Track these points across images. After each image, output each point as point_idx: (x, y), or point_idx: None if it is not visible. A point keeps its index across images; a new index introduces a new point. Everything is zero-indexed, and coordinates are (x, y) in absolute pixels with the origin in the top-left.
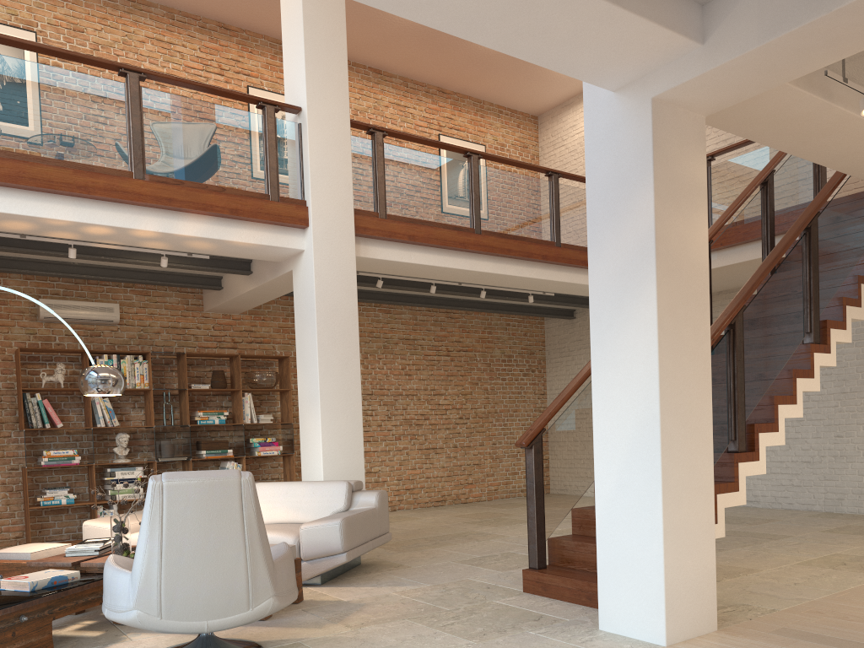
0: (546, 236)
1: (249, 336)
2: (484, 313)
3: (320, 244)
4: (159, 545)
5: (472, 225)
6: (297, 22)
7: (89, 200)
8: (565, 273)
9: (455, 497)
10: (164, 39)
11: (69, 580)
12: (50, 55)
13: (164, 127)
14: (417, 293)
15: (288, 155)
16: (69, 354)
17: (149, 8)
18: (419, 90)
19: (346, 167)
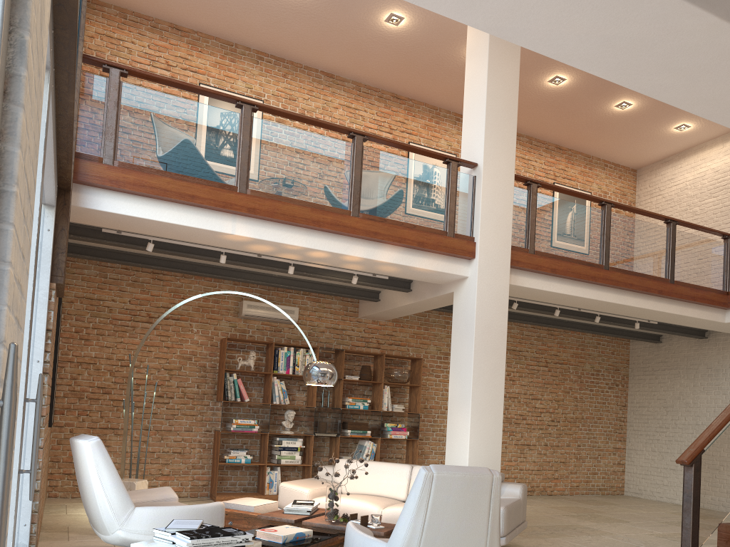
0: (661, 274)
1: (390, 339)
2: (579, 332)
3: (482, 273)
4: (422, 524)
5: (602, 262)
6: (480, 97)
7: (317, 231)
8: (675, 306)
9: (542, 489)
10: (351, 106)
11: (305, 537)
12: (303, 122)
13: (376, 177)
14: (530, 313)
15: (463, 201)
16: (257, 344)
17: (343, 83)
18: (541, 147)
19: (508, 211)
